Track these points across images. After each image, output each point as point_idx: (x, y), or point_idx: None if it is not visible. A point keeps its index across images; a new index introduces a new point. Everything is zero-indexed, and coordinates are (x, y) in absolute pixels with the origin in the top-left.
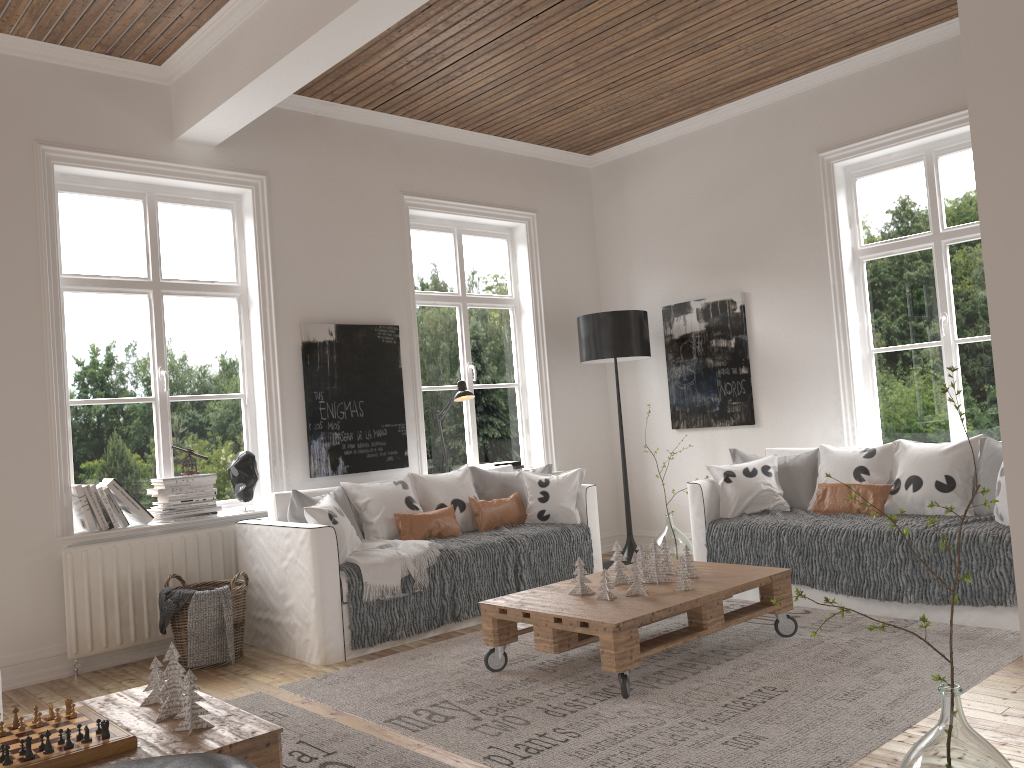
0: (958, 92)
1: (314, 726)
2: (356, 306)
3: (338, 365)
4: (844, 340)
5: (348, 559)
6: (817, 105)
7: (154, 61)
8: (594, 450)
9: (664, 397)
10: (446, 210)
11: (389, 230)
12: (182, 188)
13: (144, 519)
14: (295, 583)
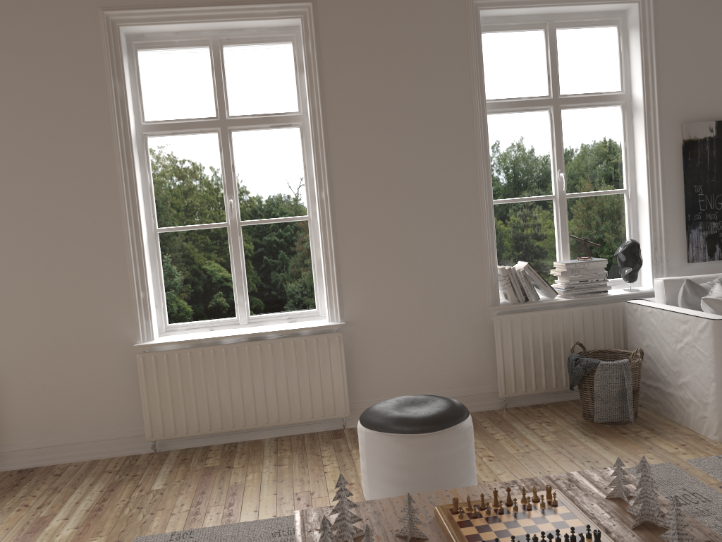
0: None
1: None
2: None
3: (717, 159)
4: None
5: None
6: None
7: None
8: None
9: None
10: None
11: None
12: (575, 13)
13: (550, 295)
14: (691, 364)
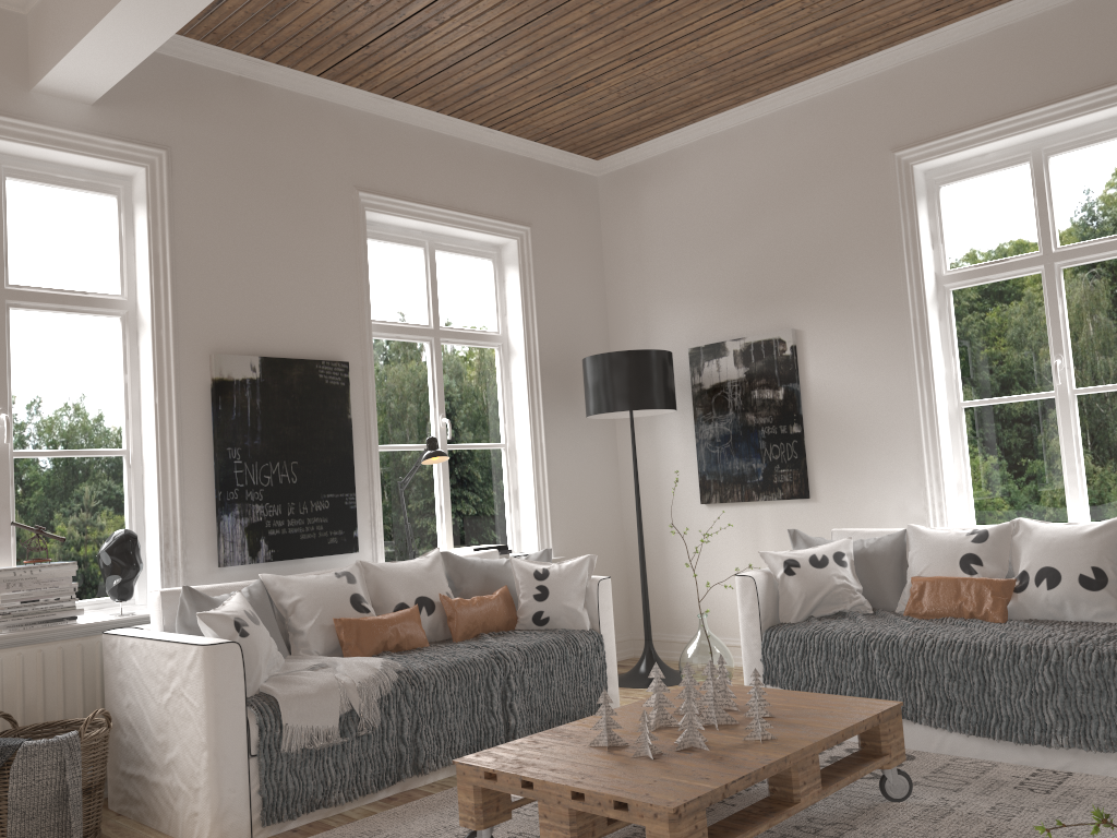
0: (1080, 71)
1: None
2: (290, 334)
3: (263, 412)
4: (928, 390)
5: (262, 688)
6: (892, 92)
7: None
8: (601, 530)
9: (691, 463)
10: (415, 215)
11: (338, 236)
12: (44, 161)
13: None
14: (180, 726)
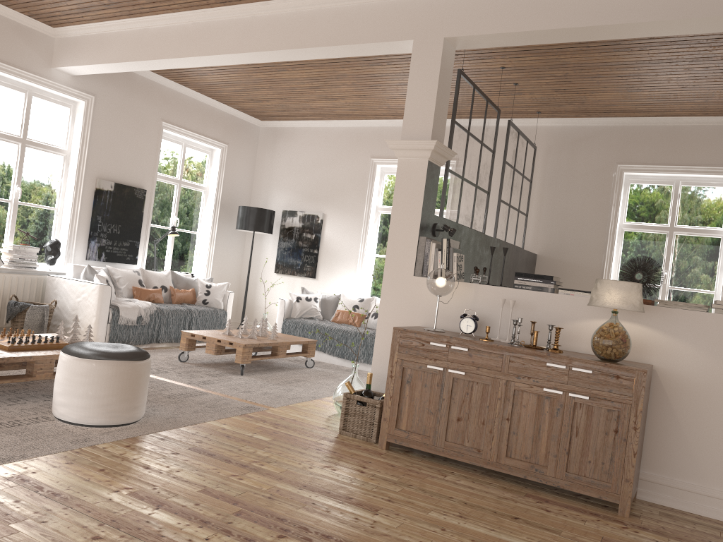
0: None
1: None
2: (126, 175)
3: (112, 204)
4: (363, 247)
5: (112, 303)
6: (376, 135)
7: (52, 25)
8: (231, 276)
9: (274, 256)
10: (182, 133)
11: (151, 138)
12: (47, 91)
13: None
14: (84, 309)
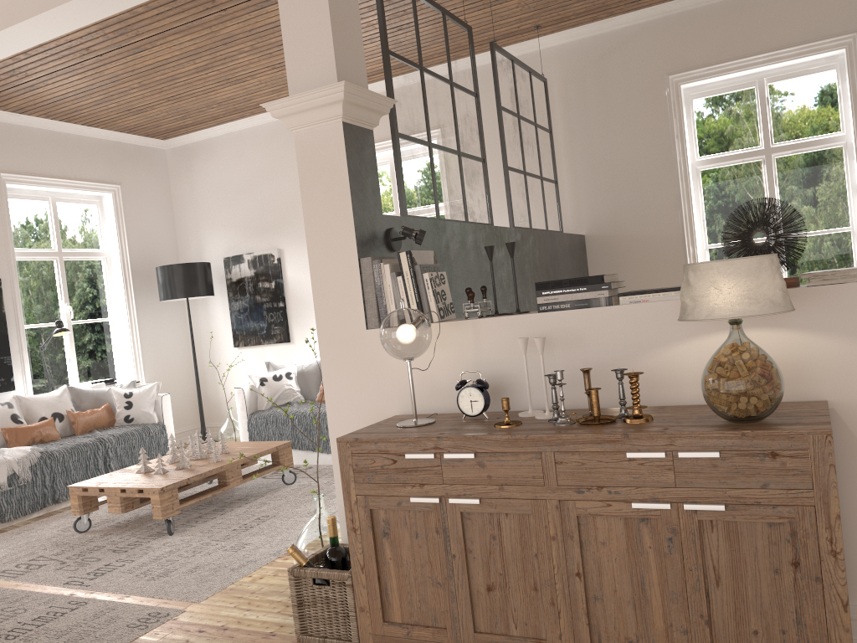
0: None
1: None
2: None
3: None
4: None
5: None
6: None
7: None
8: (177, 365)
9: (228, 324)
10: (40, 184)
11: None
12: None
13: None
14: None
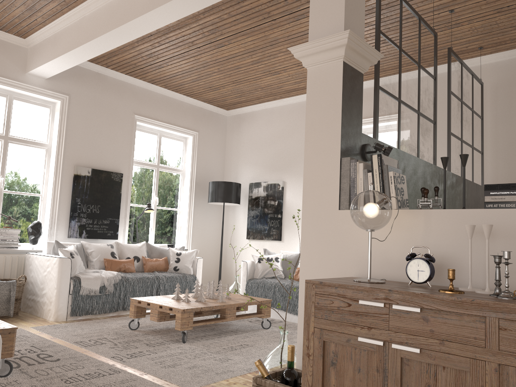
0: None
1: (41, 341)
2: (103, 161)
3: (90, 187)
4: None
5: (76, 275)
6: None
7: (22, 36)
8: (211, 244)
9: (245, 224)
10: (155, 124)
11: (125, 129)
12: (27, 95)
13: None
14: (48, 282)
